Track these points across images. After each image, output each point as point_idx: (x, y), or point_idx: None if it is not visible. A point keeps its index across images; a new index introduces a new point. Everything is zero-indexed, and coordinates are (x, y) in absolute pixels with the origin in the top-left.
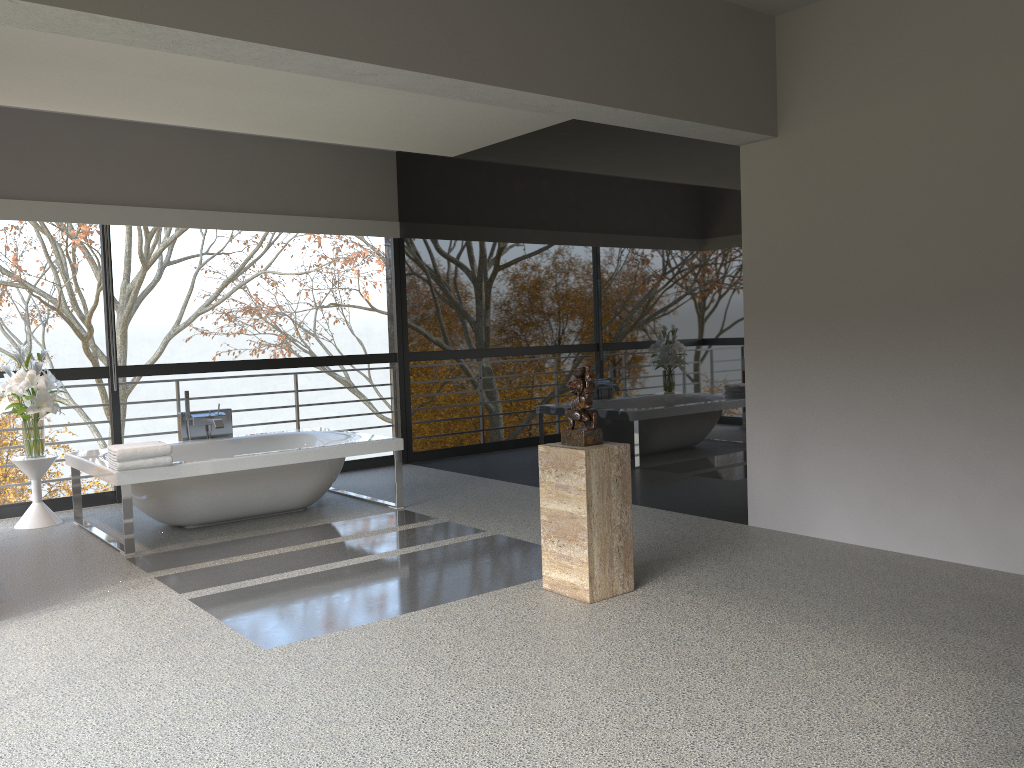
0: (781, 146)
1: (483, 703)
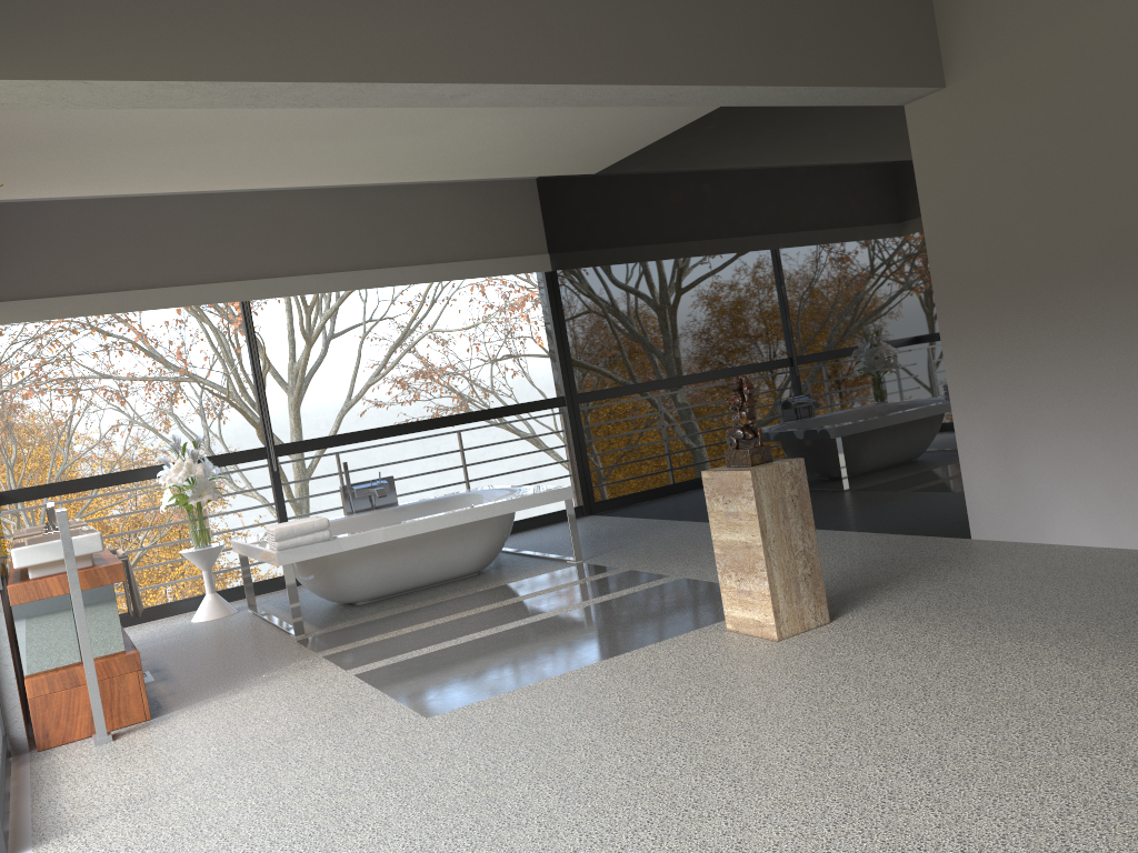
0: (951, 97)
1: (650, 754)
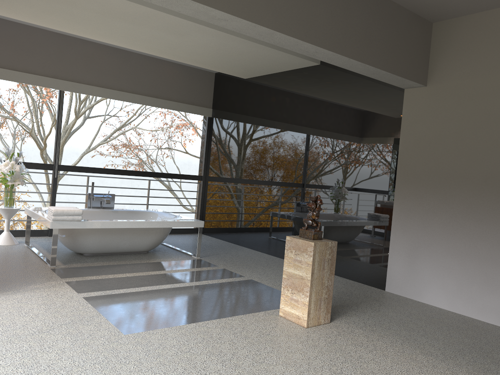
0: (428, 91)
1: None
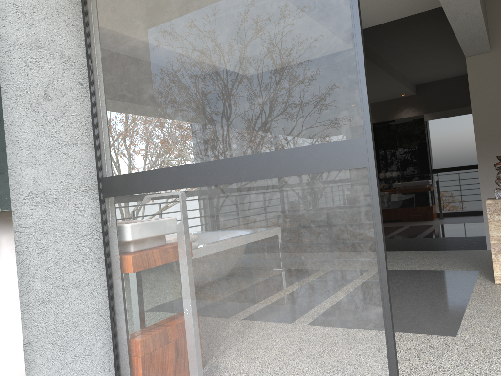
0: (493, 56)
1: None
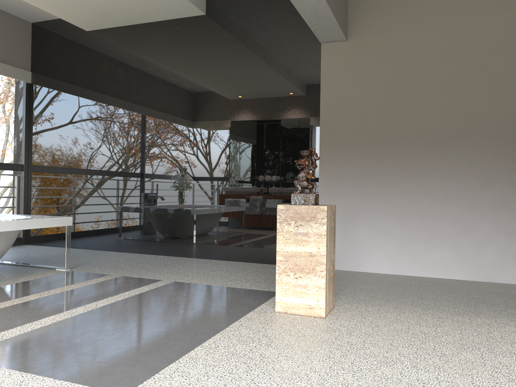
0: (349, 46)
1: None
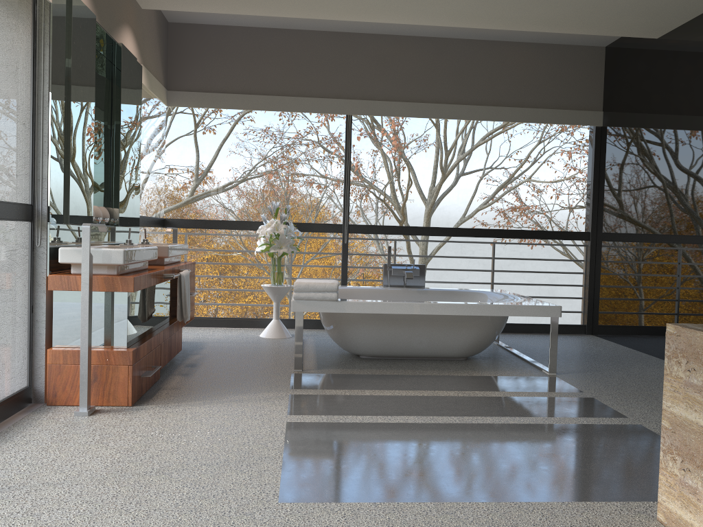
0: None
1: None
